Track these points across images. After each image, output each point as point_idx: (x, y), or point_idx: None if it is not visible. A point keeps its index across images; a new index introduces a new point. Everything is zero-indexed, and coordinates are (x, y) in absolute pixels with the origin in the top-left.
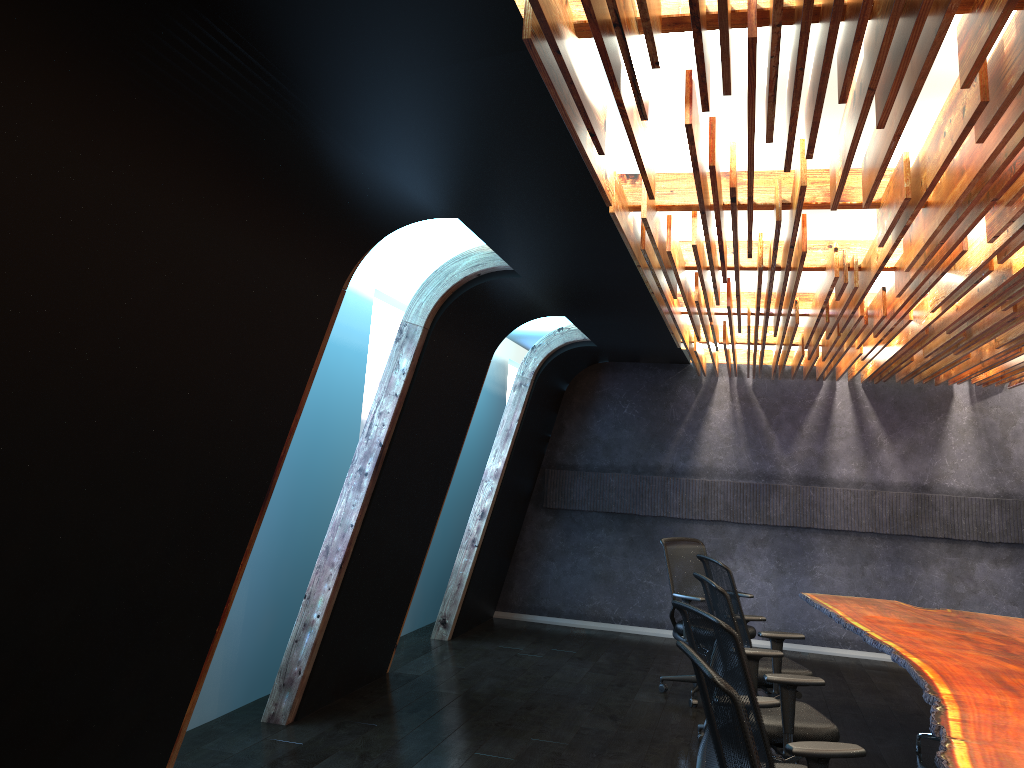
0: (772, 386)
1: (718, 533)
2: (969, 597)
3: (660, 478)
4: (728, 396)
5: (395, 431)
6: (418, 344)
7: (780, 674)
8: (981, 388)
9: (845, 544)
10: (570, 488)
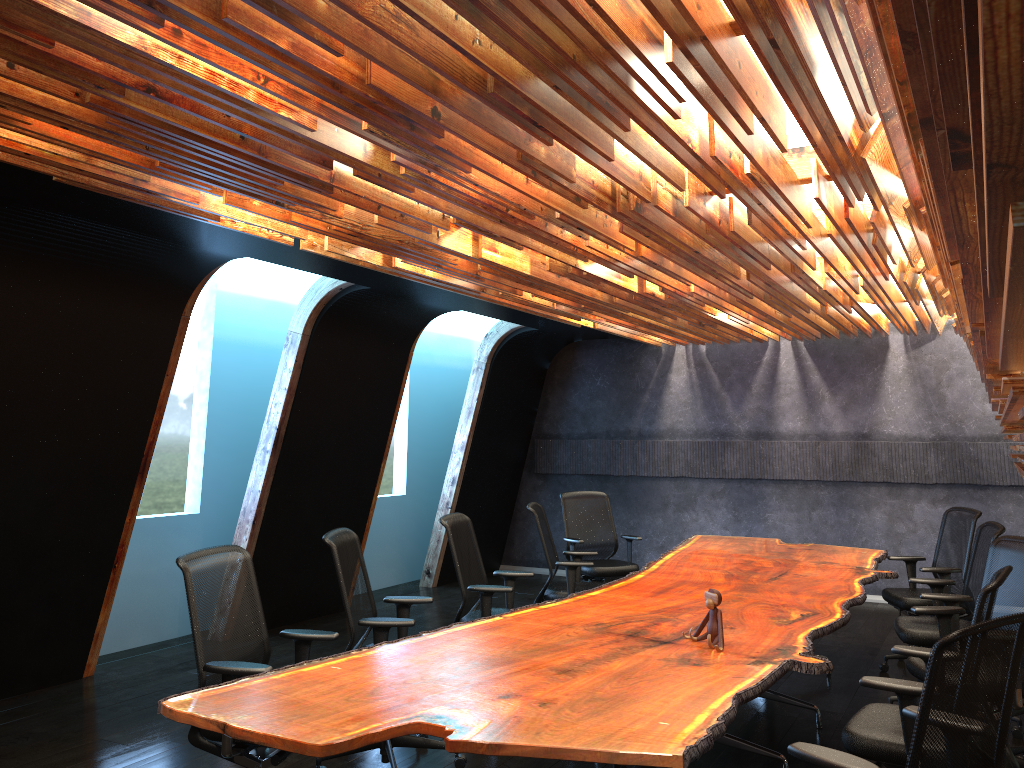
0: (723, 351)
1: (681, 488)
2: (909, 536)
3: (629, 441)
4: (685, 363)
5: (290, 417)
6: (299, 348)
7: (483, 585)
8: (915, 337)
9: (793, 492)
10: (555, 455)
